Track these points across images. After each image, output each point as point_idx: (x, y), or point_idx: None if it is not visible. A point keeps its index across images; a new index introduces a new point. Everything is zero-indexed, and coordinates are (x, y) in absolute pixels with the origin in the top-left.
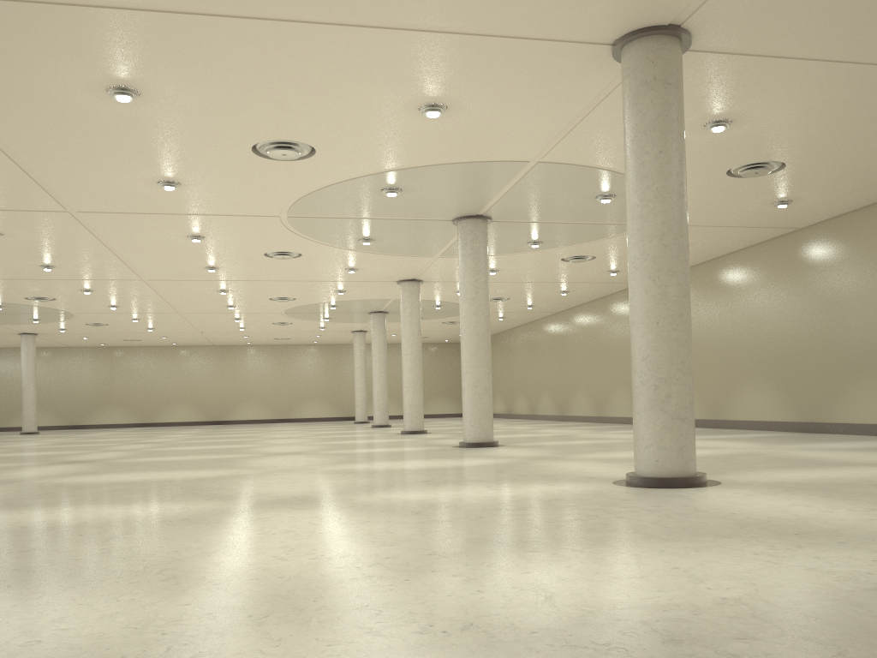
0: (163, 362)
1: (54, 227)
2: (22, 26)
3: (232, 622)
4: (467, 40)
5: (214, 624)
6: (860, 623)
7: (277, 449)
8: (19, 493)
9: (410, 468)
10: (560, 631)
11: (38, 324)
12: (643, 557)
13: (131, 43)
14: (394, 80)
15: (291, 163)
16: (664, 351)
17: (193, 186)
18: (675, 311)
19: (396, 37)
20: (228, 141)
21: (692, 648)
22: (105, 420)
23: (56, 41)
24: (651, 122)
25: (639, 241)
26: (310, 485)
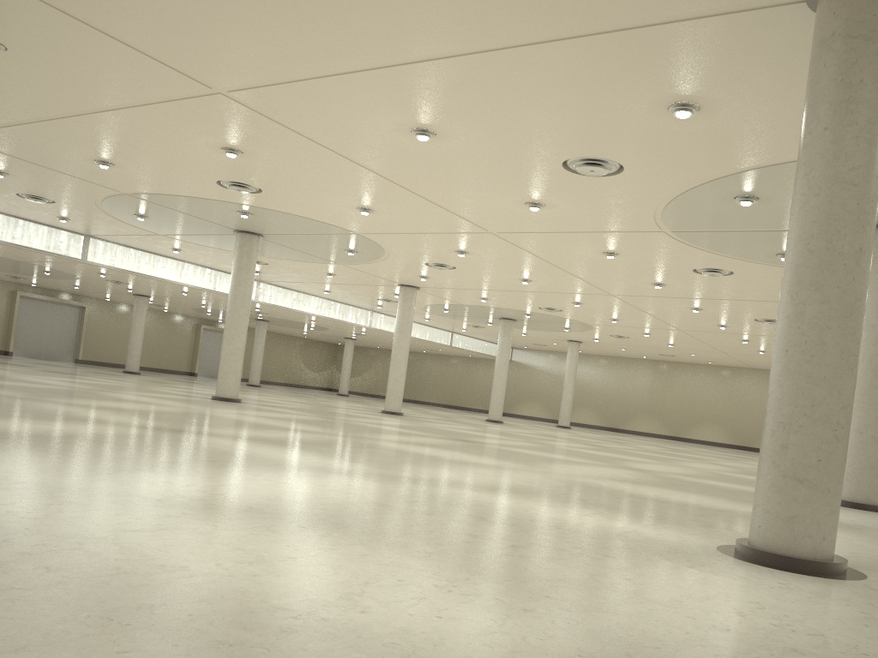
0: (700, 380)
1: (494, 246)
2: (322, 96)
3: (8, 486)
4: (633, 35)
5: (2, 484)
6: (131, 598)
7: (650, 466)
8: (321, 441)
9: (644, 494)
10: (34, 533)
11: (572, 332)
12: (325, 550)
13: (389, 95)
14: (611, 86)
15: (612, 178)
16: (788, 388)
17: (556, 206)
18: (812, 337)
19: (565, 47)
20: (538, 163)
21: (10, 557)
22: (640, 427)
23: (348, 103)
24: (820, 91)
25: (787, 246)
26: (486, 479)
